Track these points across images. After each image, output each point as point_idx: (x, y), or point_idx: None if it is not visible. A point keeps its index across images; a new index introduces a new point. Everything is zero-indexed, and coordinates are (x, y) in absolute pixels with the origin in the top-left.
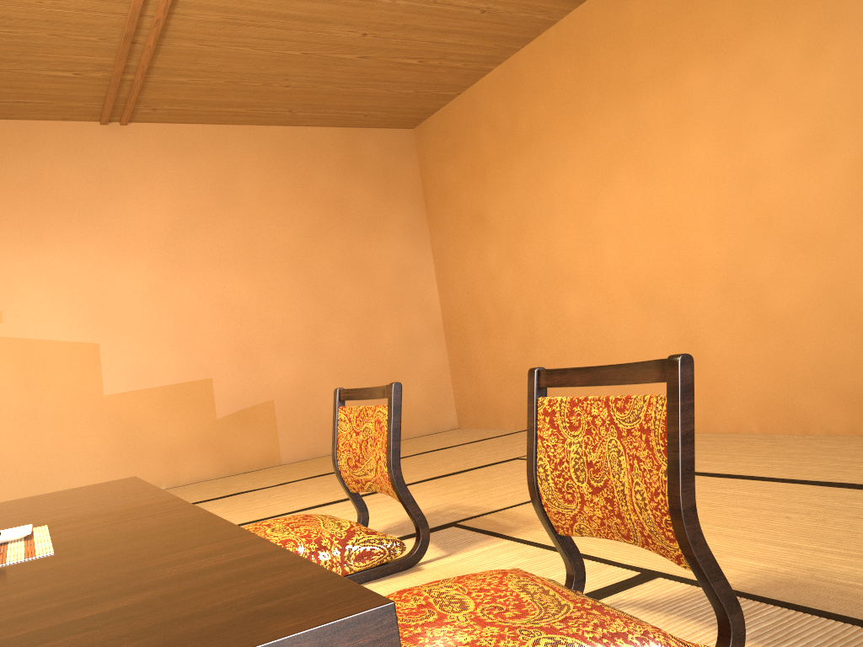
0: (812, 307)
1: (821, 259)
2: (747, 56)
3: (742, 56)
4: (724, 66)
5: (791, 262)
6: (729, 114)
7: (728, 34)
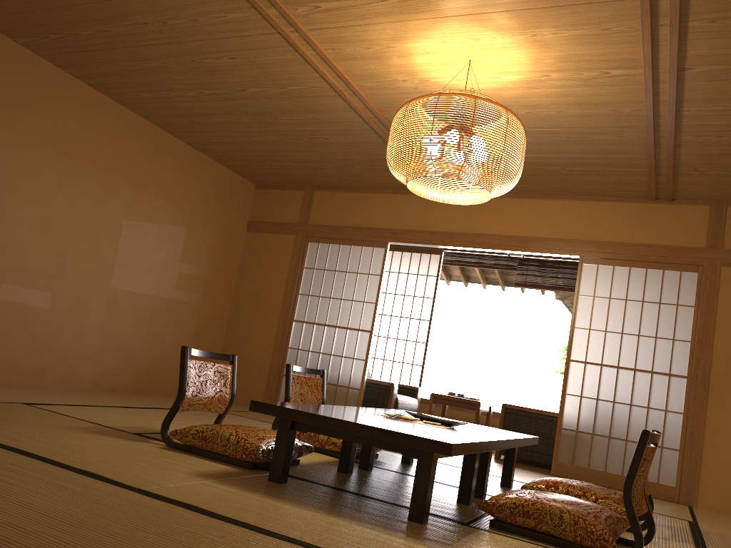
0: (7, 309)
1: (22, 285)
2: (31, 155)
3: (29, 152)
4: (17, 148)
5: (6, 280)
6: (7, 176)
7: (27, 133)
